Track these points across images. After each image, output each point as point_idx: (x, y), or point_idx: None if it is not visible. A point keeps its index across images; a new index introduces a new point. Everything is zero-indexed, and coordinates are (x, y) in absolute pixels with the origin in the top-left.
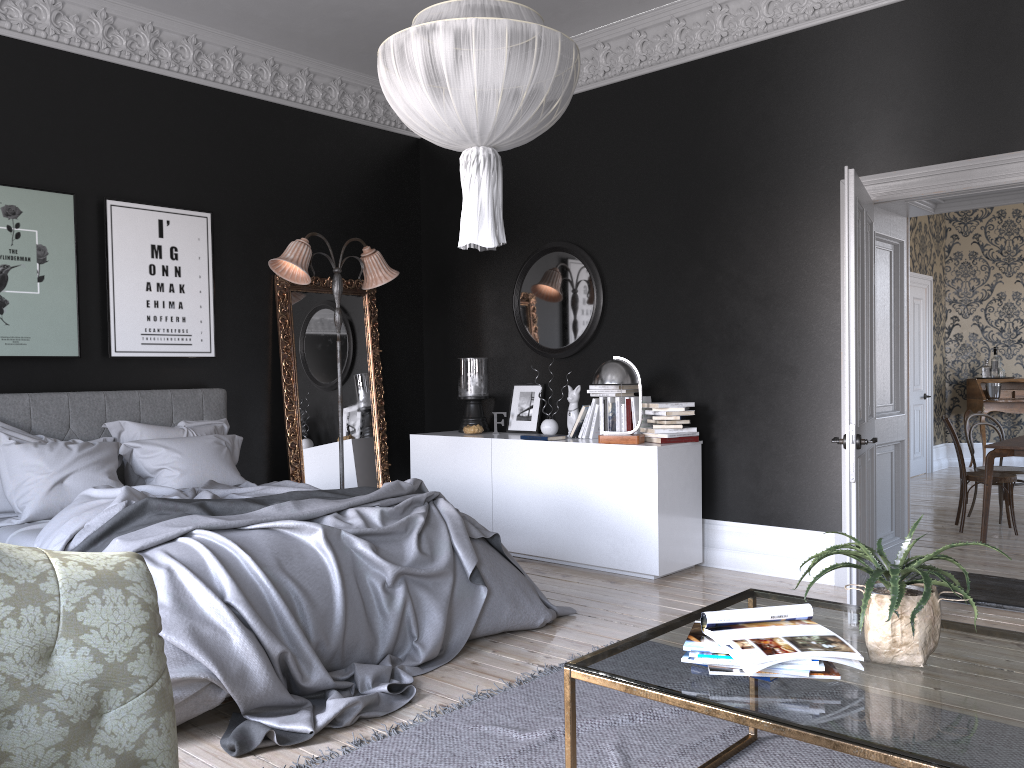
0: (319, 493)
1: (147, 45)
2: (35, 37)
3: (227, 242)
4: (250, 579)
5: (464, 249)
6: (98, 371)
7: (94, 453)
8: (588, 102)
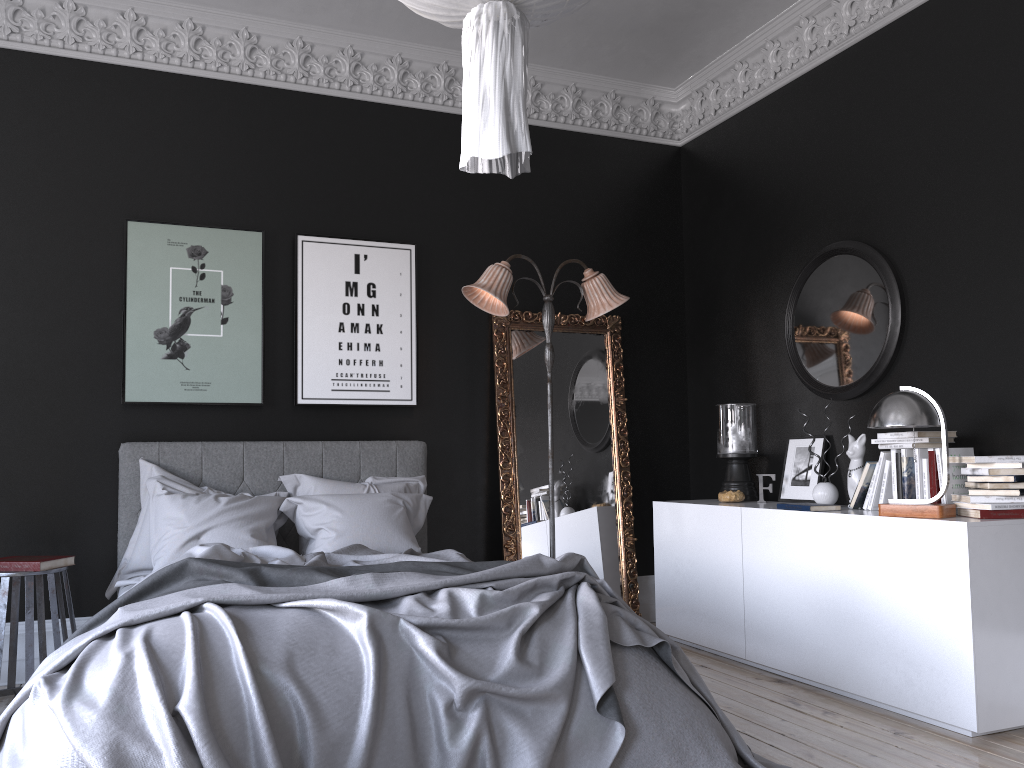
0: (435, 566)
1: (346, 70)
2: (229, 74)
3: (436, 277)
4: (234, 679)
5: (729, 270)
6: (284, 420)
7: (244, 507)
8: (874, 48)
